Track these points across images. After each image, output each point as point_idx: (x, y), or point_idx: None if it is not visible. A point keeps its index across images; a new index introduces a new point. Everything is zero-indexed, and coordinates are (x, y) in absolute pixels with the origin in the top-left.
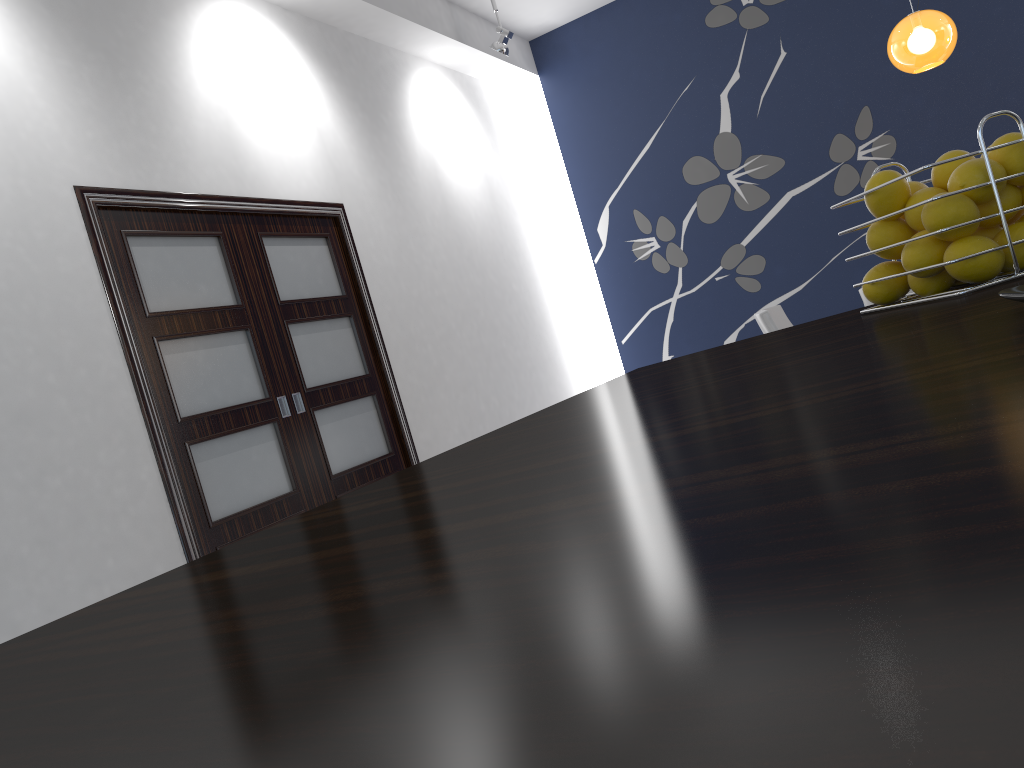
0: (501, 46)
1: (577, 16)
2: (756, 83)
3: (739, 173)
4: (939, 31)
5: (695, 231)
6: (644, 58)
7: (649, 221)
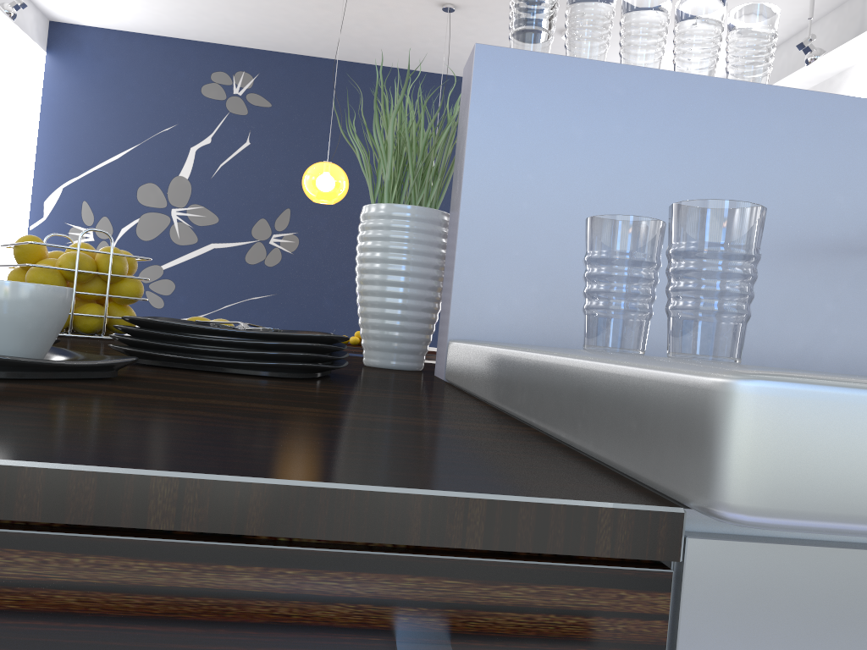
0: (10, 9)
1: (101, 26)
2: (221, 153)
3: (182, 212)
4: (337, 182)
5: (129, 241)
6: (143, 89)
7: (94, 216)
